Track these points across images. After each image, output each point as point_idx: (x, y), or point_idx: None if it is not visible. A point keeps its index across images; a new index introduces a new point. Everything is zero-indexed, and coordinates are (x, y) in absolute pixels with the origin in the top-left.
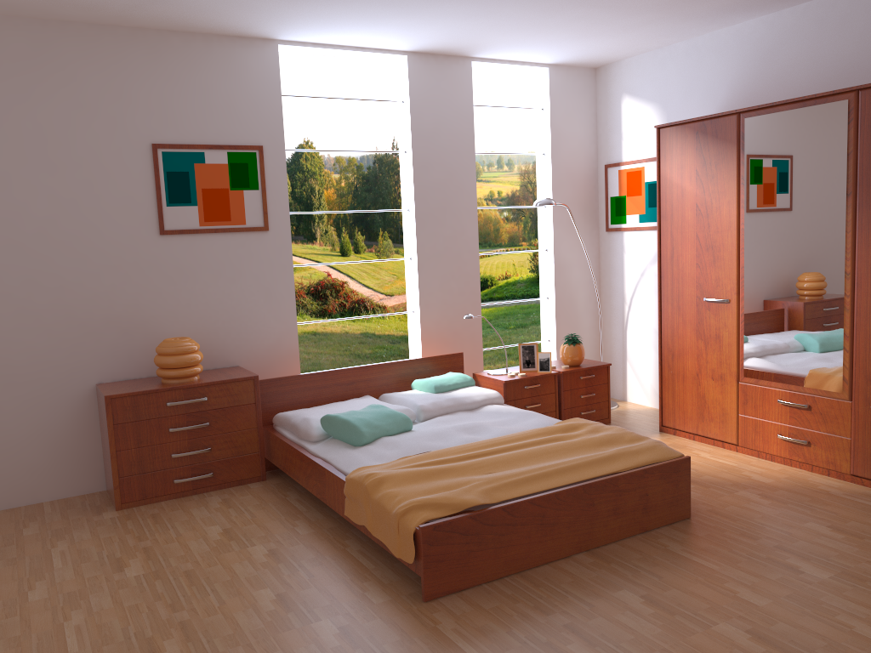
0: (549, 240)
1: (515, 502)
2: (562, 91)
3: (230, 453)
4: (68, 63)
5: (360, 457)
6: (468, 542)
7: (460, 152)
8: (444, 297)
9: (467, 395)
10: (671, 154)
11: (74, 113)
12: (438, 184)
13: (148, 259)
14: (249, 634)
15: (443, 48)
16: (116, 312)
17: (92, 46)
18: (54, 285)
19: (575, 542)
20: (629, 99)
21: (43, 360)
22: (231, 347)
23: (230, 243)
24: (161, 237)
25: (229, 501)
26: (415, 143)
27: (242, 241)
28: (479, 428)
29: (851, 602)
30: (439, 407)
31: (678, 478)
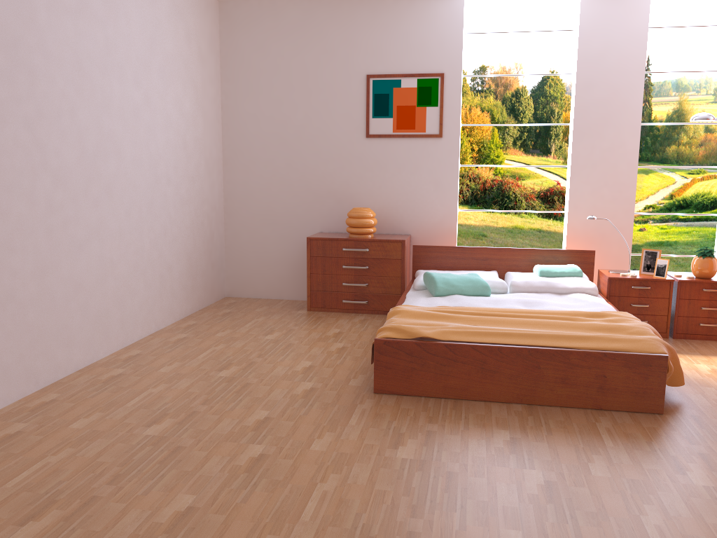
0: None
1: (457, 343)
2: None
3: (380, 291)
4: (321, 24)
5: (419, 301)
6: (412, 361)
7: (628, 72)
8: (594, 202)
9: (562, 282)
10: None
11: (321, 57)
12: (600, 101)
13: (357, 154)
14: (270, 376)
15: None
16: (334, 187)
17: (336, 11)
18: (301, 167)
19: (516, 393)
20: None
21: (291, 212)
22: (406, 220)
23: (413, 145)
24: (366, 139)
25: (365, 320)
26: (580, 65)
27: (422, 144)
28: (536, 304)
29: (683, 504)
30: (529, 286)
31: (648, 372)
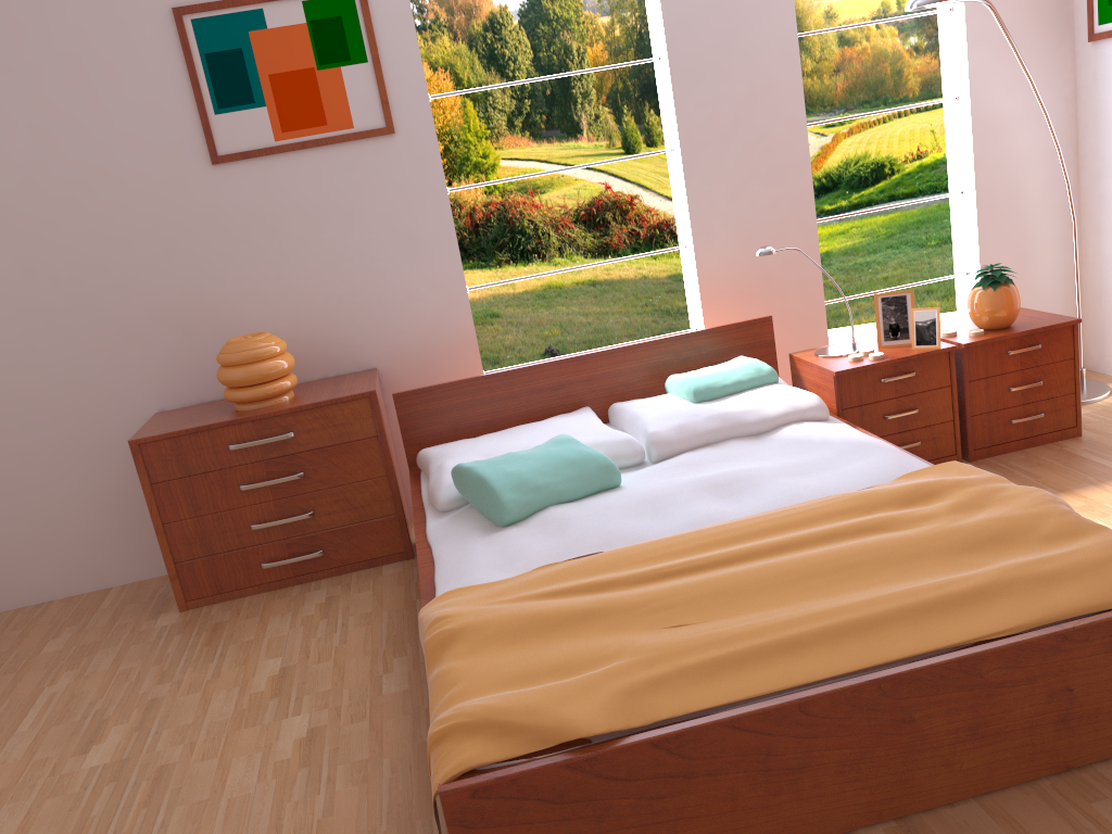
0: (960, 77)
1: (686, 726)
2: None
3: (346, 519)
4: None
5: (476, 560)
6: (567, 817)
7: None
8: (740, 214)
9: (752, 407)
10: None
11: None
12: None
13: (201, 208)
14: None
15: None
16: (166, 299)
17: None
18: (64, 266)
19: (863, 802)
20: None
21: (72, 382)
22: (359, 338)
23: (333, 164)
24: (215, 169)
25: (333, 602)
26: None
27: (352, 157)
28: (742, 486)
29: None
30: (689, 435)
31: None
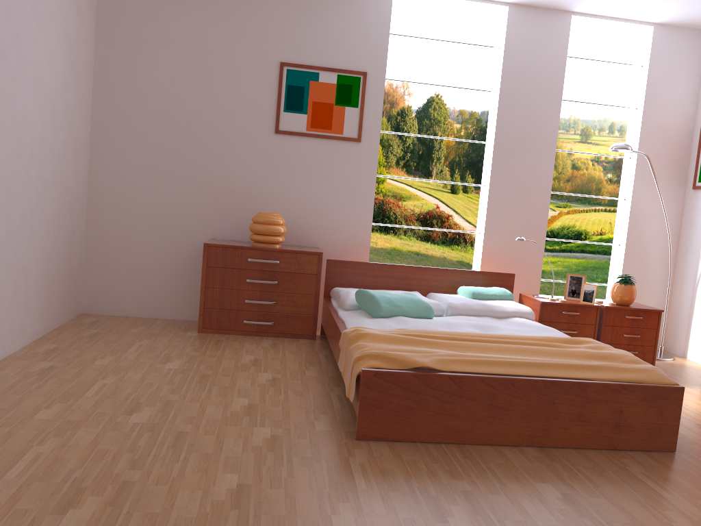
0: (628, 190)
1: (464, 374)
2: (665, 49)
3: (290, 310)
4: None
5: (367, 323)
6: (408, 397)
7: (547, 96)
8: (510, 224)
9: (499, 305)
10: None
11: (228, 34)
12: (520, 122)
13: (263, 151)
14: (205, 420)
15: None
16: (233, 187)
17: None
18: (193, 159)
19: (526, 434)
20: None
21: (177, 213)
22: (315, 231)
23: (328, 148)
24: (275, 135)
25: (276, 345)
26: (504, 84)
27: (338, 147)
28: (491, 329)
29: None
30: (467, 308)
31: (664, 405)
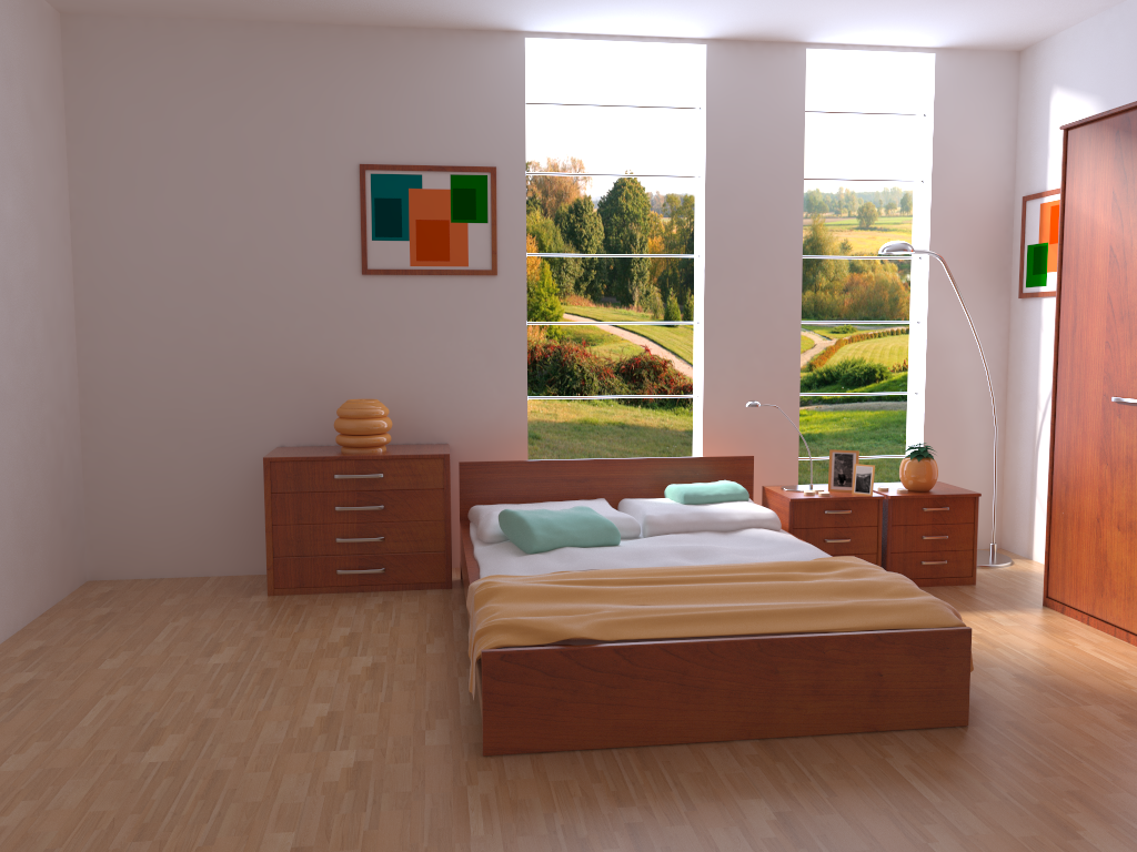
0: (922, 307)
1: (636, 644)
2: (957, 87)
3: (407, 547)
4: (271, 70)
5: (511, 565)
6: (555, 686)
7: (780, 177)
8: (742, 378)
9: (725, 511)
10: (1081, 169)
11: (274, 128)
12: (742, 220)
13: (346, 303)
14: (258, 747)
15: (754, 30)
16: (305, 364)
17: (299, 49)
18: (239, 327)
19: (740, 721)
20: (1061, 93)
21: (222, 412)
22: (440, 419)
23: (447, 289)
24: (363, 278)
25: (388, 604)
26: (711, 164)
27: (463, 286)
28: (705, 554)
29: None
30: (675, 522)
31: (944, 659)
